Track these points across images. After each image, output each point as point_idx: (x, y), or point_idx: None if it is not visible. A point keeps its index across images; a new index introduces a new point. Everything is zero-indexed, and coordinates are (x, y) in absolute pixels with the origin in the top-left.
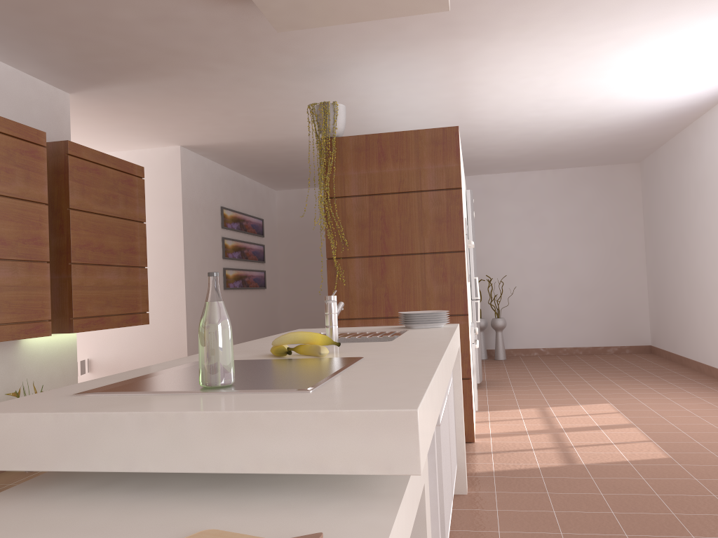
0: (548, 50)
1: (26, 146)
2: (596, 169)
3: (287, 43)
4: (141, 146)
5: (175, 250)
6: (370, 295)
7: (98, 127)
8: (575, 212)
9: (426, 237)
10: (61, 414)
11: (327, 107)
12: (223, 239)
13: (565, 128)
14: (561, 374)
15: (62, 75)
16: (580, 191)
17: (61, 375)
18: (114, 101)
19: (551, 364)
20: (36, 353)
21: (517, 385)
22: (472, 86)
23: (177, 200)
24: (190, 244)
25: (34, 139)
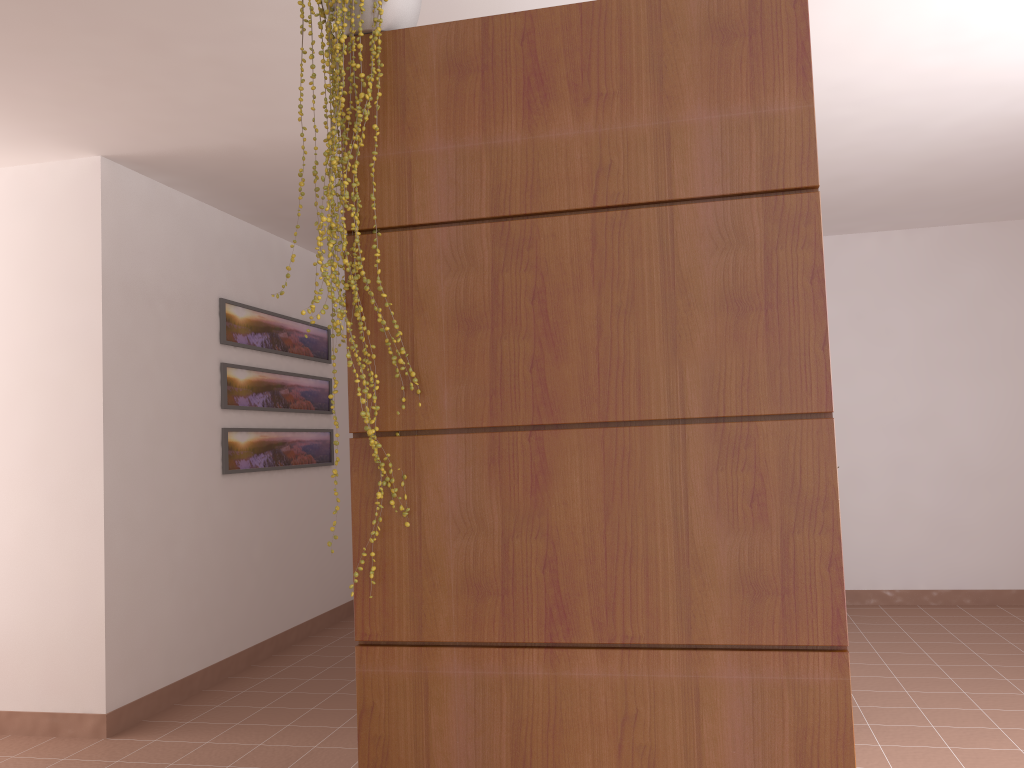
0: None
1: None
2: (996, 229)
3: None
4: (11, 155)
5: (85, 392)
6: (494, 563)
7: None
8: (953, 315)
9: (692, 362)
10: None
11: None
12: (223, 367)
13: (984, 111)
14: (968, 677)
15: None
16: (962, 273)
17: None
18: None
19: (923, 637)
20: None
21: (880, 722)
22: None
23: (90, 279)
24: (124, 377)
25: None
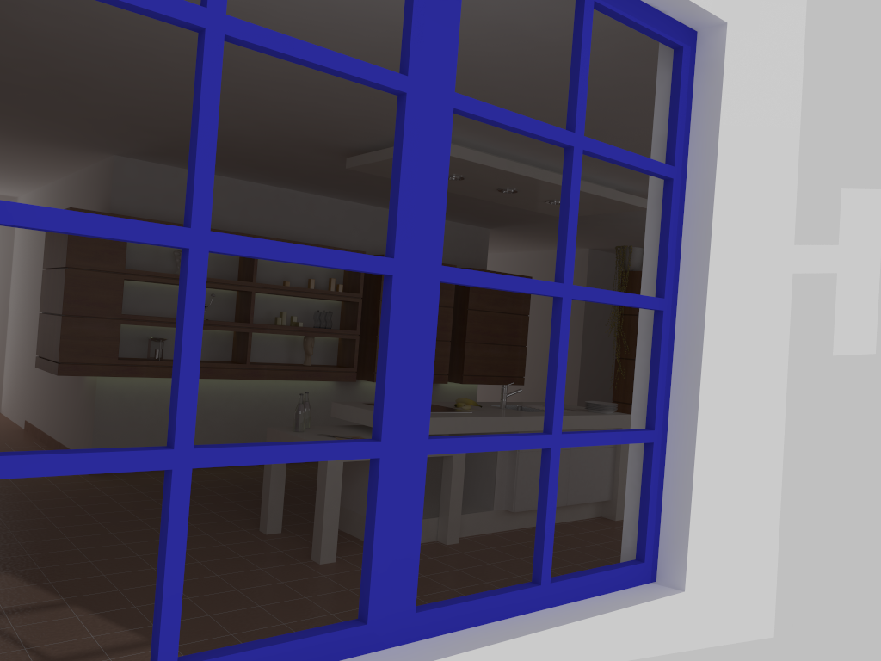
0: None
1: None
2: None
3: None
4: None
5: (577, 330)
6: None
7: (522, 240)
8: None
9: None
10: (348, 405)
11: (625, 250)
12: None
13: None
14: None
15: (478, 223)
16: None
17: None
18: (518, 231)
19: None
20: (448, 392)
21: None
22: None
23: None
24: (590, 326)
25: None
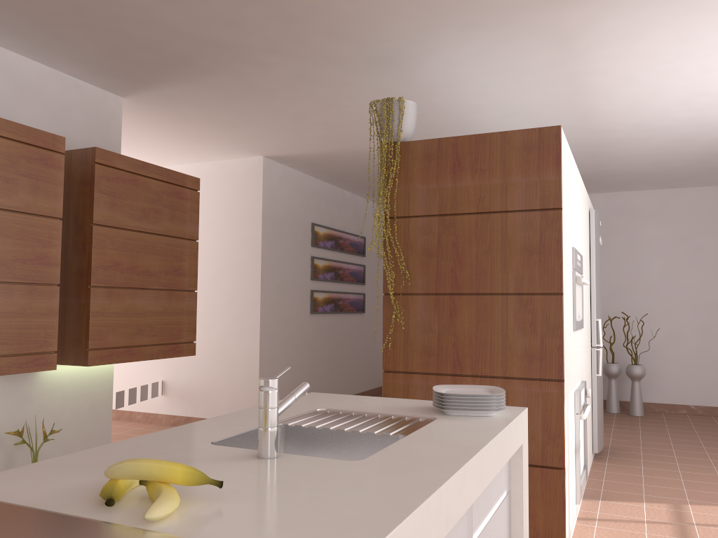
0: (697, 20)
1: (36, 153)
2: None
3: (338, 25)
4: (223, 156)
5: (252, 270)
6: (434, 344)
7: (170, 136)
8: None
9: (511, 272)
10: None
11: (391, 104)
12: (312, 258)
13: None
14: (714, 448)
15: (104, 75)
16: None
17: (90, 409)
18: (172, 105)
19: (702, 430)
20: (58, 384)
21: (649, 460)
22: (592, 77)
23: (256, 215)
24: (269, 263)
25: (48, 144)
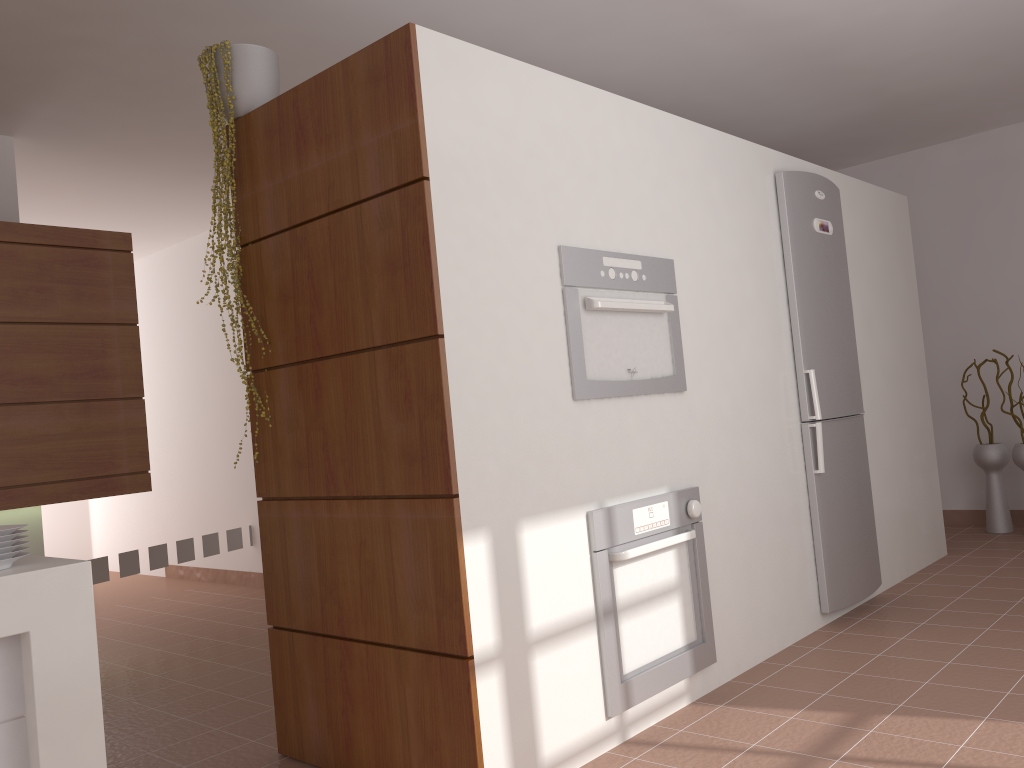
0: None
1: None
2: None
3: None
4: None
5: None
6: (304, 447)
7: (158, 179)
8: None
9: (374, 308)
10: None
11: (215, 57)
12: None
13: None
14: None
15: None
16: None
17: None
18: (86, 134)
19: None
20: None
21: (938, 623)
22: None
23: None
24: None
25: None
